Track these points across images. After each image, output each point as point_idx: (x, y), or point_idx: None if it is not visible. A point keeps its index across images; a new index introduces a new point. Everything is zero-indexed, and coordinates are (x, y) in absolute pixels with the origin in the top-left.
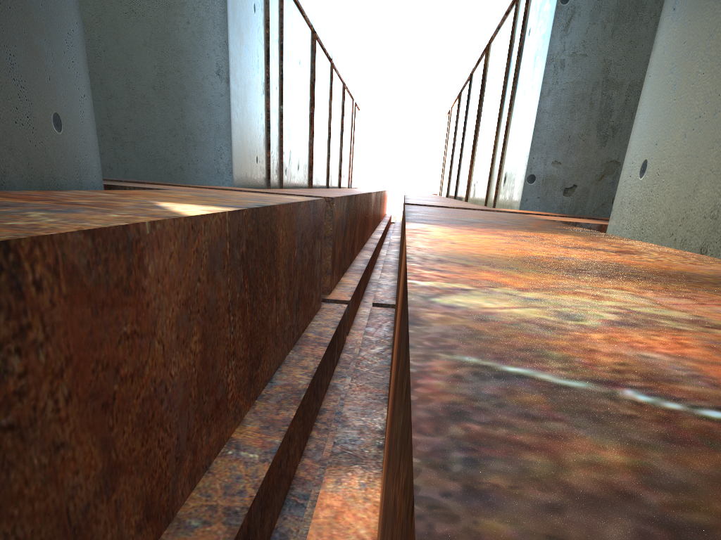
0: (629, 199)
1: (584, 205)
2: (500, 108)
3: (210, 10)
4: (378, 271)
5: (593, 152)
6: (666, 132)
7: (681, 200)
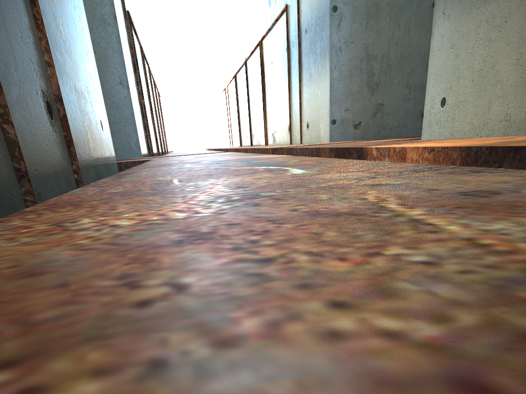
0: (436, 120)
1: (367, 133)
2: (289, 81)
3: (109, 42)
4: None
5: (367, 100)
6: (456, 80)
7: (479, 115)
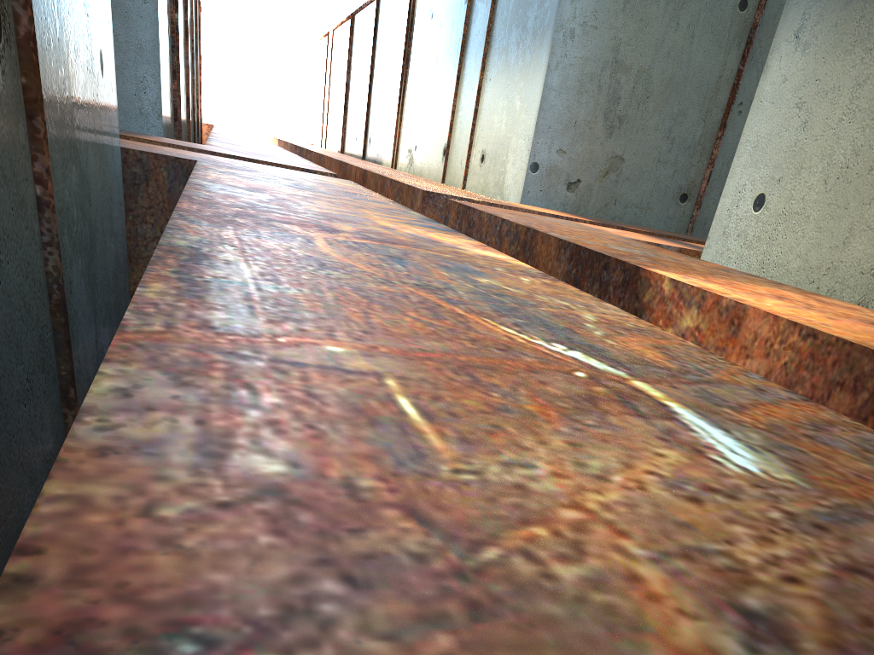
0: (738, 231)
1: (587, 204)
2: (461, 63)
3: None
4: None
5: (599, 143)
6: (794, 171)
7: (825, 248)
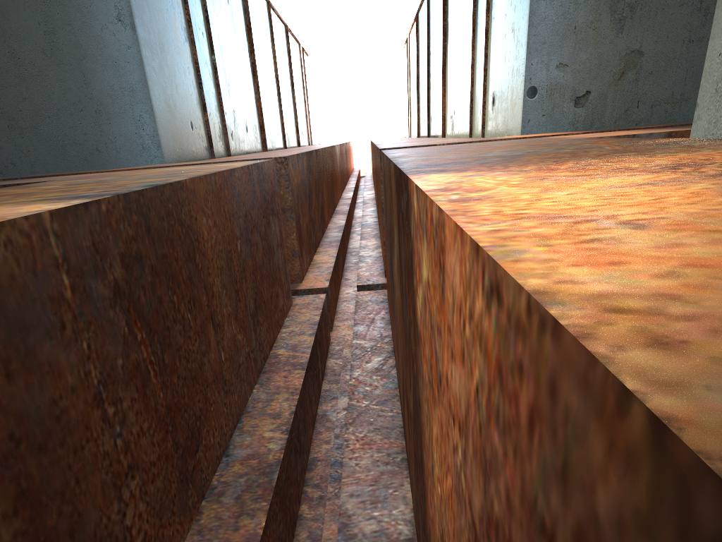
0: None
1: (602, 116)
2: (474, 14)
3: None
4: (356, 236)
5: (608, 43)
6: None
7: None
